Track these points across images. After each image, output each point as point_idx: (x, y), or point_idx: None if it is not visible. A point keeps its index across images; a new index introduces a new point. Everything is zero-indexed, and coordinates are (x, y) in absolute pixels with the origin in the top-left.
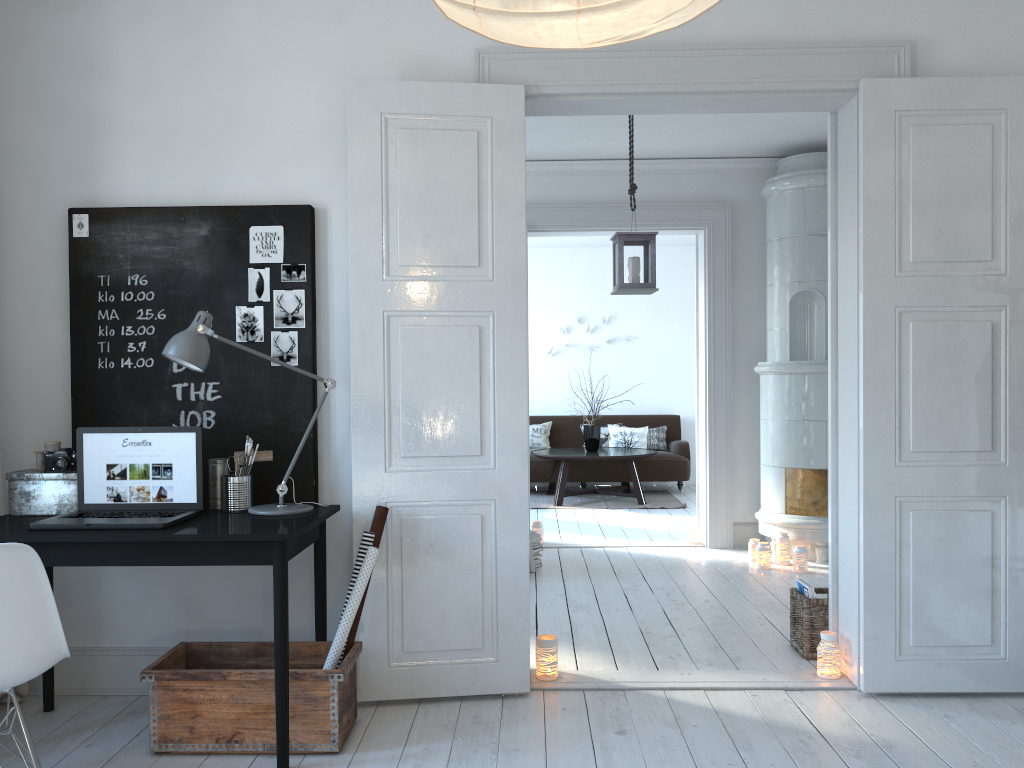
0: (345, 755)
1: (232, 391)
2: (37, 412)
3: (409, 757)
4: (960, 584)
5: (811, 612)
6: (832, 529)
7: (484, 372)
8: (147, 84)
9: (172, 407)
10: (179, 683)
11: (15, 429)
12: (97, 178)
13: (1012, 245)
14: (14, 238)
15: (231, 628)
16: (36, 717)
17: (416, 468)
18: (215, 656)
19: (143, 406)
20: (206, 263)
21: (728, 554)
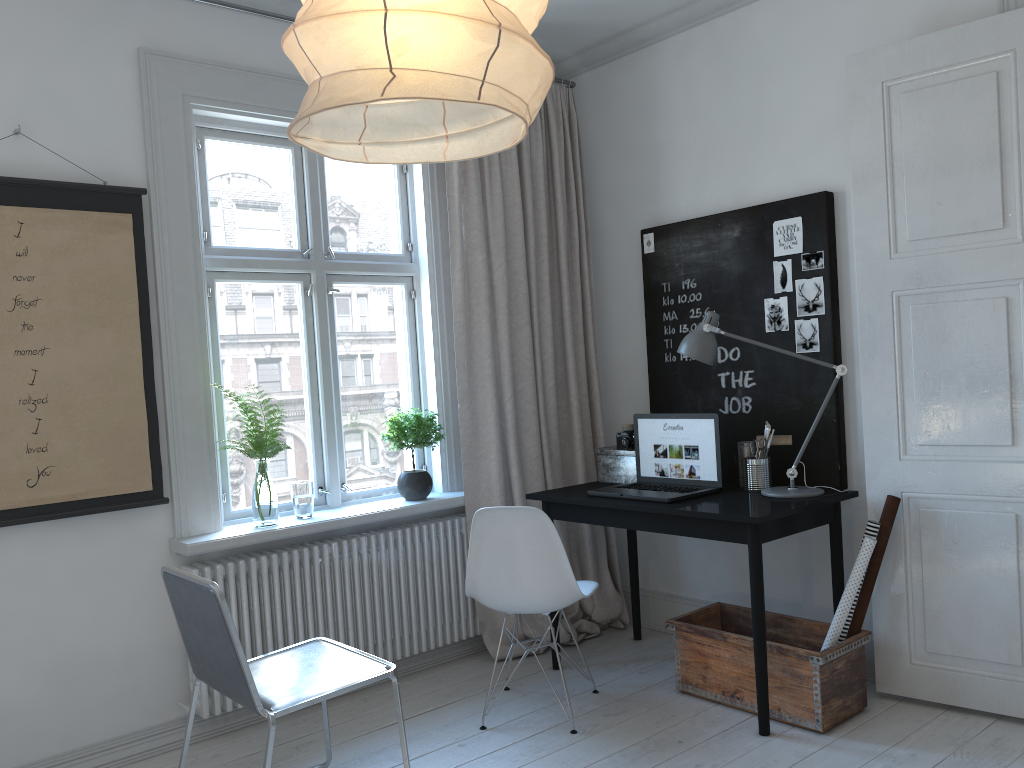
0: (828, 737)
1: (764, 378)
2: (630, 399)
3: (887, 757)
4: None
5: None
6: None
7: (1014, 350)
8: (692, 109)
9: (718, 394)
10: (693, 636)
11: (617, 412)
12: (660, 200)
13: None
14: (610, 260)
15: (775, 597)
16: (625, 642)
17: (934, 457)
18: (742, 619)
19: (697, 393)
20: (739, 262)
21: None
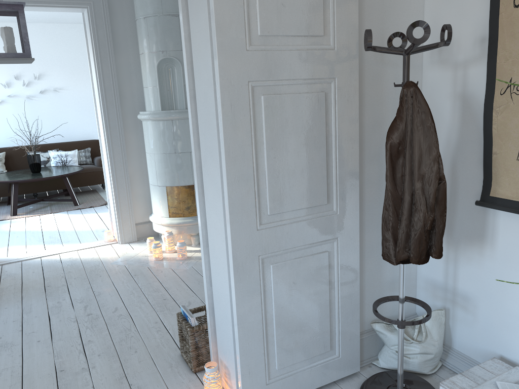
0: None
1: None
2: None
3: None
4: (309, 313)
5: (195, 336)
6: (206, 275)
7: None
8: None
9: None
10: None
11: None
12: None
13: (339, 21)
14: None
15: None
16: None
17: None
18: None
19: None
20: None
21: (134, 248)
